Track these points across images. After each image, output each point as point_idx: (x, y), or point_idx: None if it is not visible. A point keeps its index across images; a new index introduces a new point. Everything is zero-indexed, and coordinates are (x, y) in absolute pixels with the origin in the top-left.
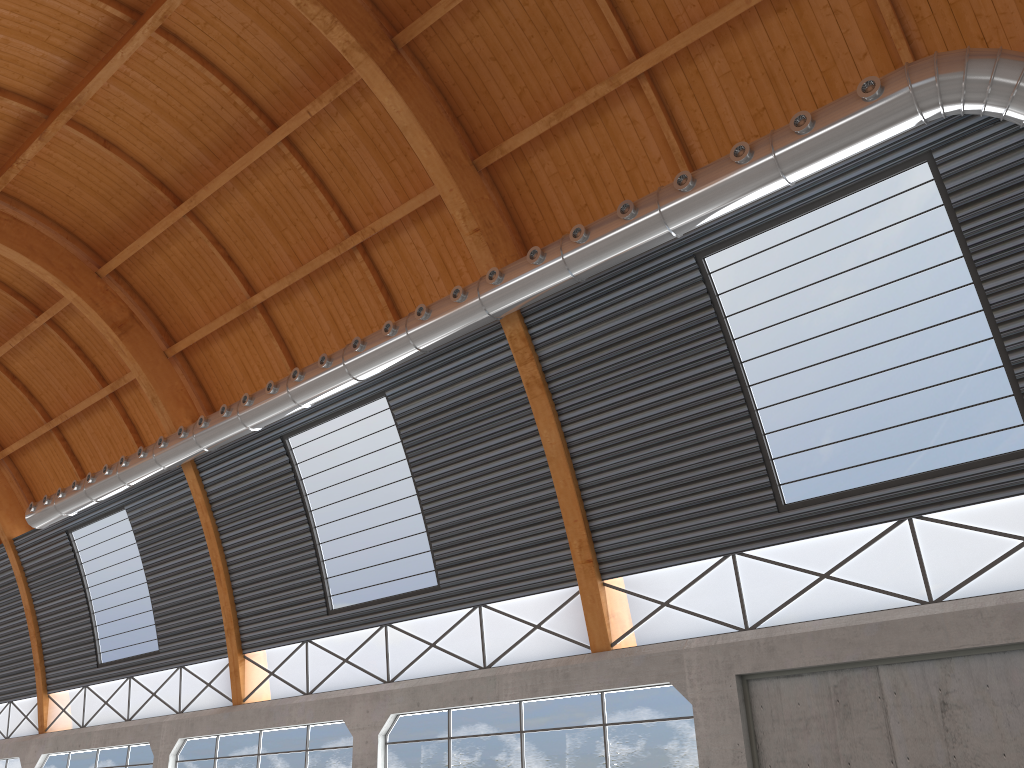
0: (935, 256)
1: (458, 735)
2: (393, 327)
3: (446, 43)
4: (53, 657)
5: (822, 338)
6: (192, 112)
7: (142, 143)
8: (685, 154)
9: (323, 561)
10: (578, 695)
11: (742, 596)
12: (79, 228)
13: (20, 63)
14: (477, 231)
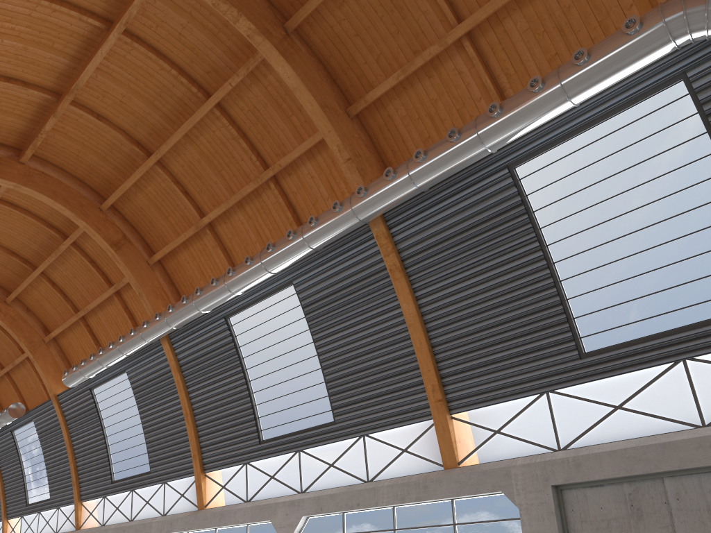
0: (693, 153)
1: (350, 532)
2: (293, 233)
3: (322, 26)
4: (84, 476)
5: (608, 223)
6: (154, 91)
7: (122, 115)
8: (499, 93)
9: (256, 405)
10: (435, 502)
11: (555, 424)
12: (87, 178)
13: (36, 63)
14: (349, 160)
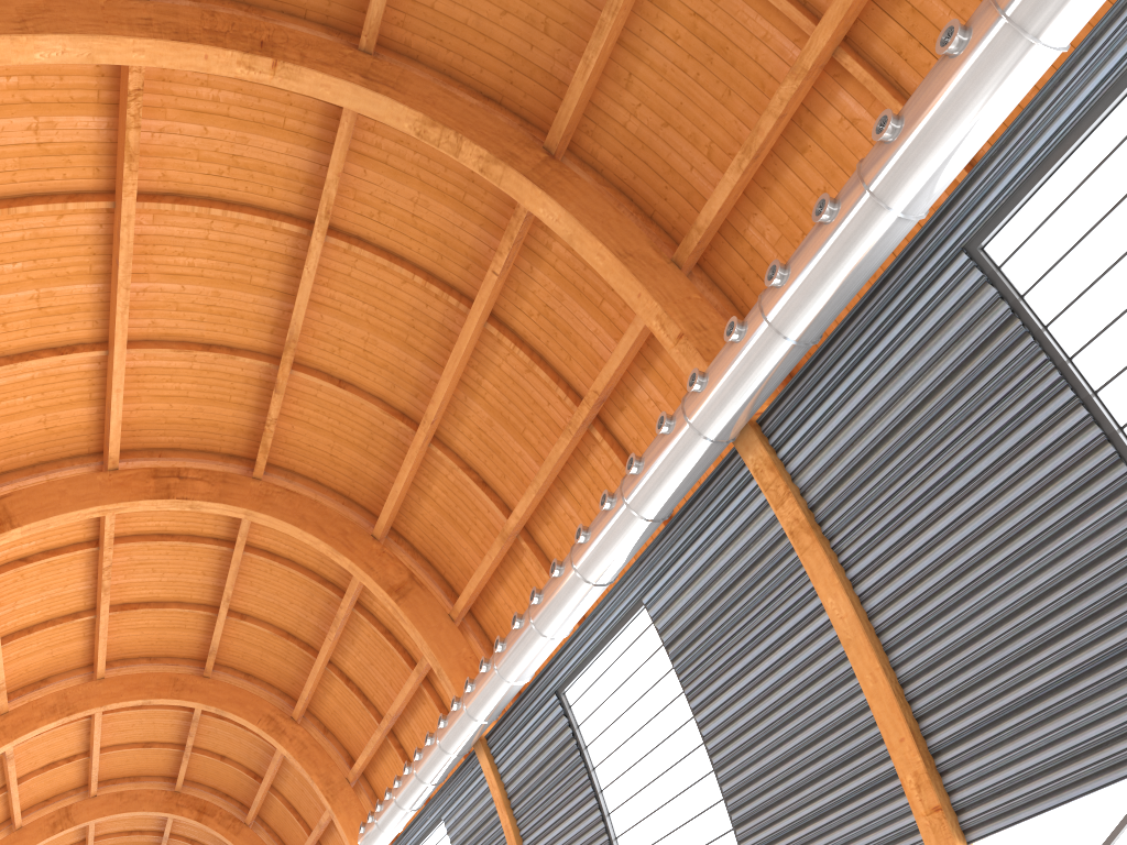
0: None
1: None
2: (609, 496)
3: (610, 130)
4: None
5: None
6: (403, 321)
7: (372, 373)
8: None
9: None
10: None
11: None
12: (352, 490)
13: (238, 315)
14: (681, 337)
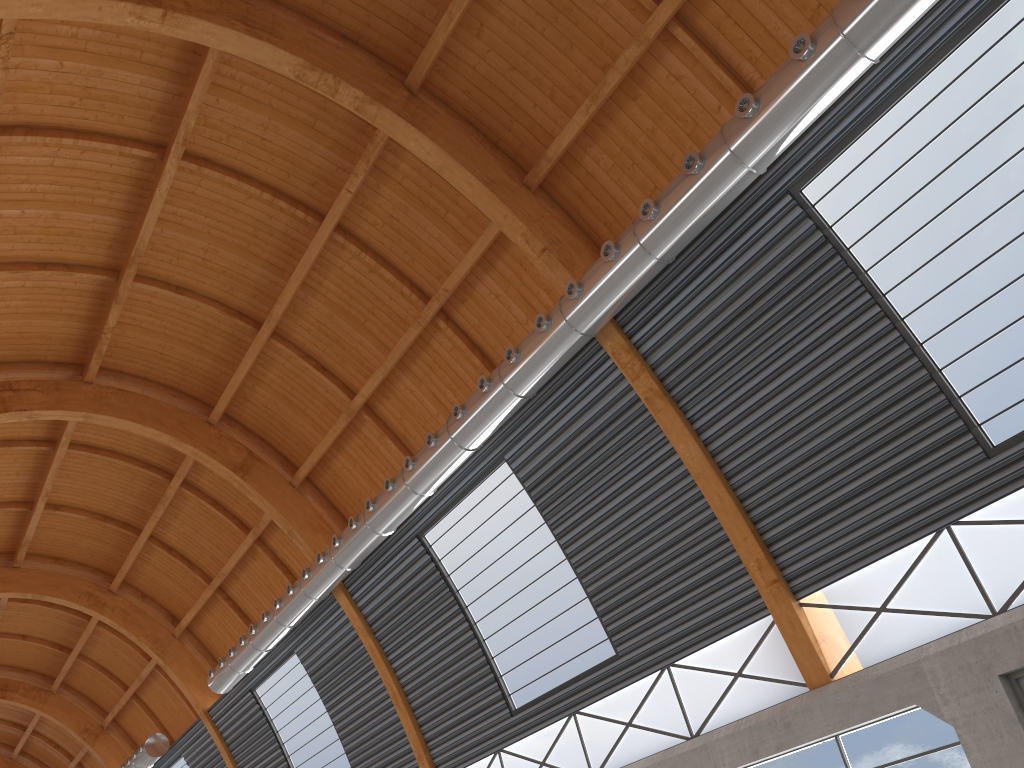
0: None
1: None
2: (487, 381)
3: (460, 70)
4: None
5: (975, 232)
6: (245, 231)
7: (210, 278)
8: (746, 90)
9: (492, 658)
10: (809, 746)
11: (975, 575)
12: (182, 383)
13: (77, 234)
14: (545, 250)
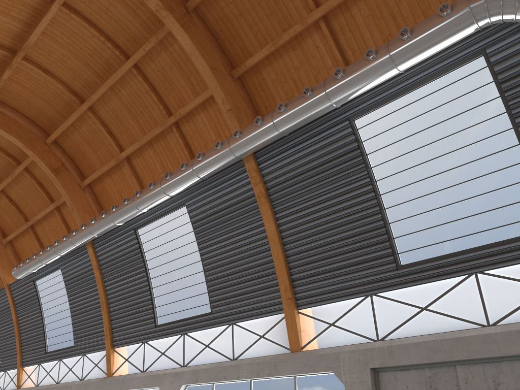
0: (489, 113)
1: None
2: (185, 165)
3: (215, 8)
4: (25, 348)
5: (422, 165)
6: (87, 52)
7: (63, 70)
8: (346, 64)
9: (154, 298)
10: (282, 377)
11: (375, 320)
12: (36, 118)
13: None
14: (230, 110)
